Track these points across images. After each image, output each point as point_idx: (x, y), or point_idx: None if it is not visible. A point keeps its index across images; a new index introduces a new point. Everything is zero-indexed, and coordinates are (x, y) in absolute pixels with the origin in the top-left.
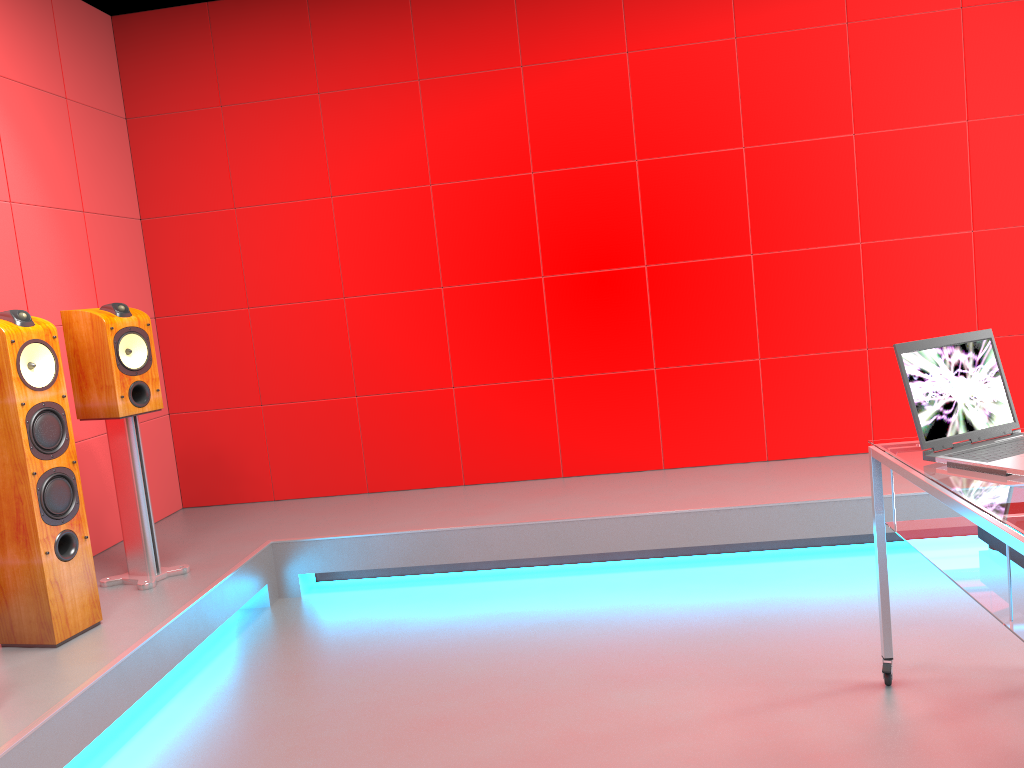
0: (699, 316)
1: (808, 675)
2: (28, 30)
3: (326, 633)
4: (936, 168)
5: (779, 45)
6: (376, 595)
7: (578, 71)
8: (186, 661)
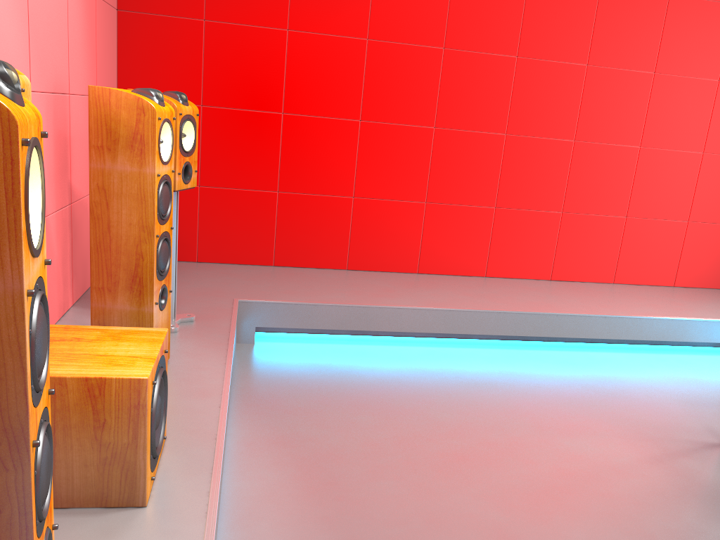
0: (531, 176)
1: (672, 435)
2: None
3: (304, 377)
4: (694, 107)
5: None
6: (316, 348)
7: None
8: None
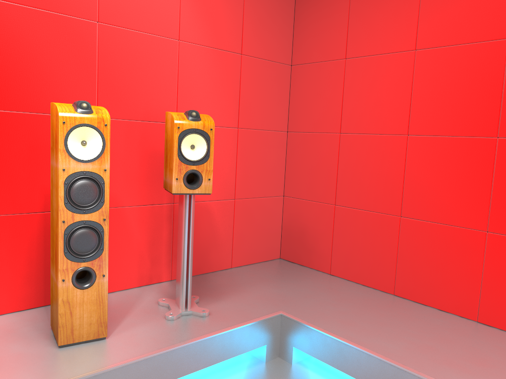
0: None
1: None
2: None
3: None
4: None
5: None
6: None
7: None
8: None
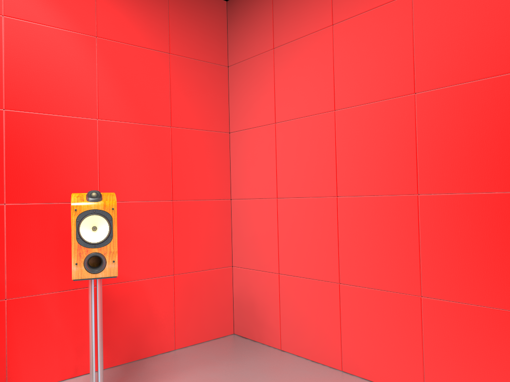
0: None
1: None
2: (141, 10)
3: None
4: None
5: None
6: None
7: None
8: None
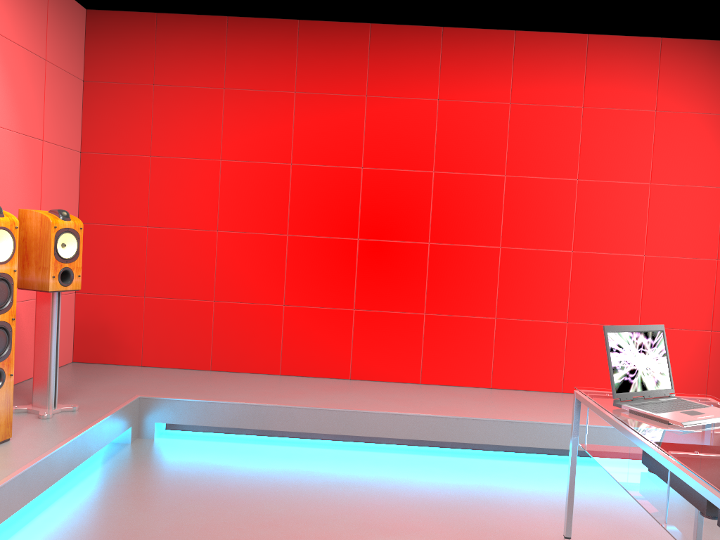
0: (460, 283)
1: None
2: (29, 9)
3: (171, 468)
4: (627, 210)
5: (537, 113)
6: (209, 445)
7: (404, 106)
8: (66, 476)
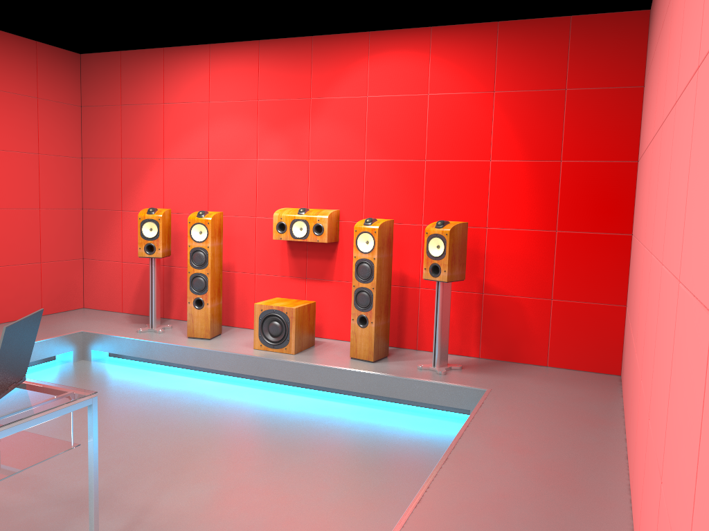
0: (660, 364)
1: None
2: (538, 55)
3: (403, 434)
4: None
5: None
6: None
7: None
8: (398, 407)
